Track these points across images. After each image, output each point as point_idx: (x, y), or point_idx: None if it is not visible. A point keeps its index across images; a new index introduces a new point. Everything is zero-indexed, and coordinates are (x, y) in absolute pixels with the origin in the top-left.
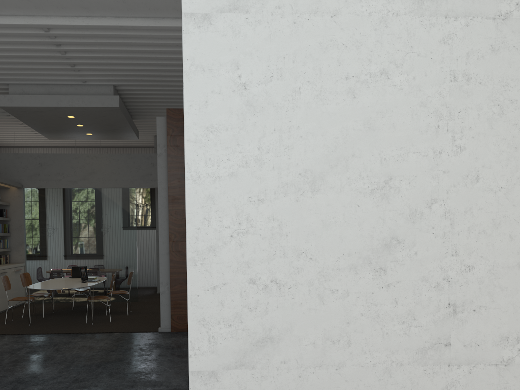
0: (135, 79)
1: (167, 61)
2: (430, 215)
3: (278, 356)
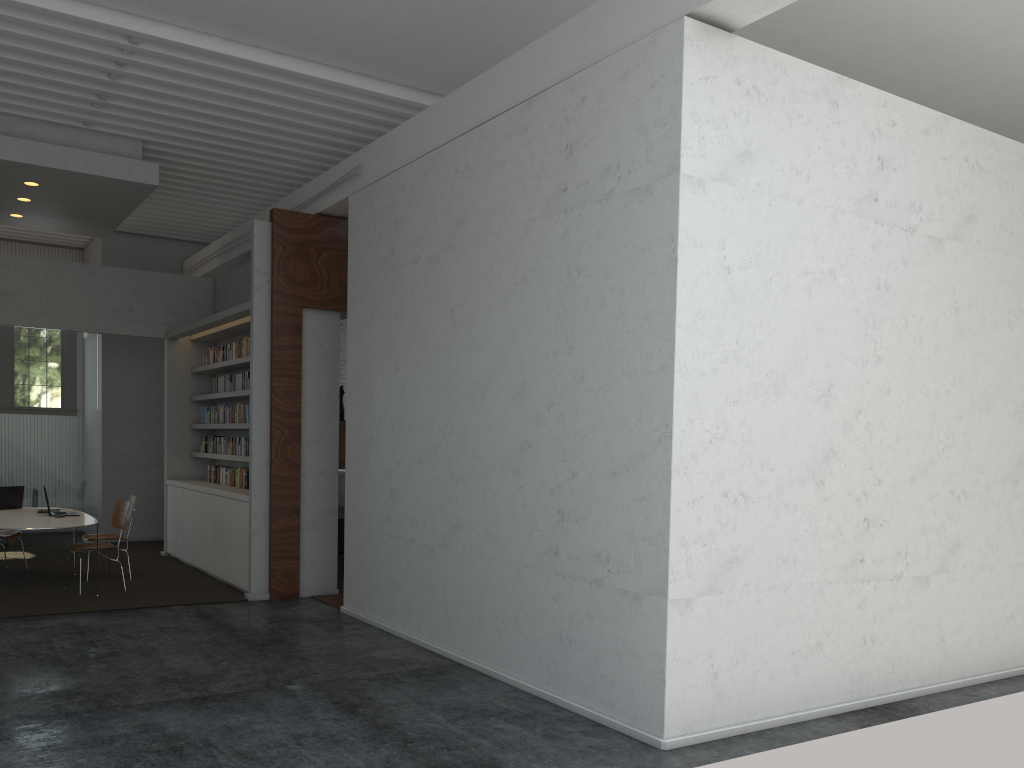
0: (197, 140)
1: (287, 128)
2: (856, 426)
3: (741, 579)
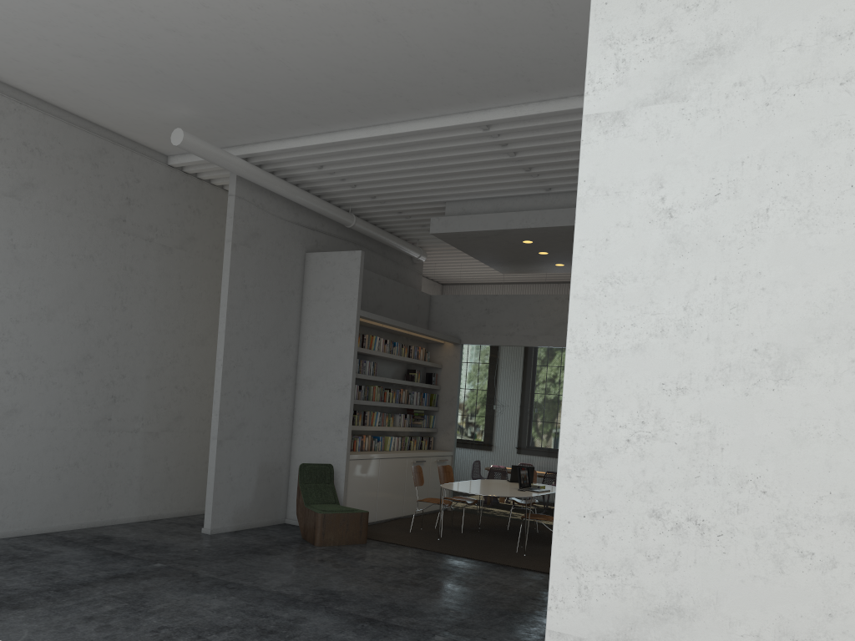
0: None
1: None
2: None
3: None
